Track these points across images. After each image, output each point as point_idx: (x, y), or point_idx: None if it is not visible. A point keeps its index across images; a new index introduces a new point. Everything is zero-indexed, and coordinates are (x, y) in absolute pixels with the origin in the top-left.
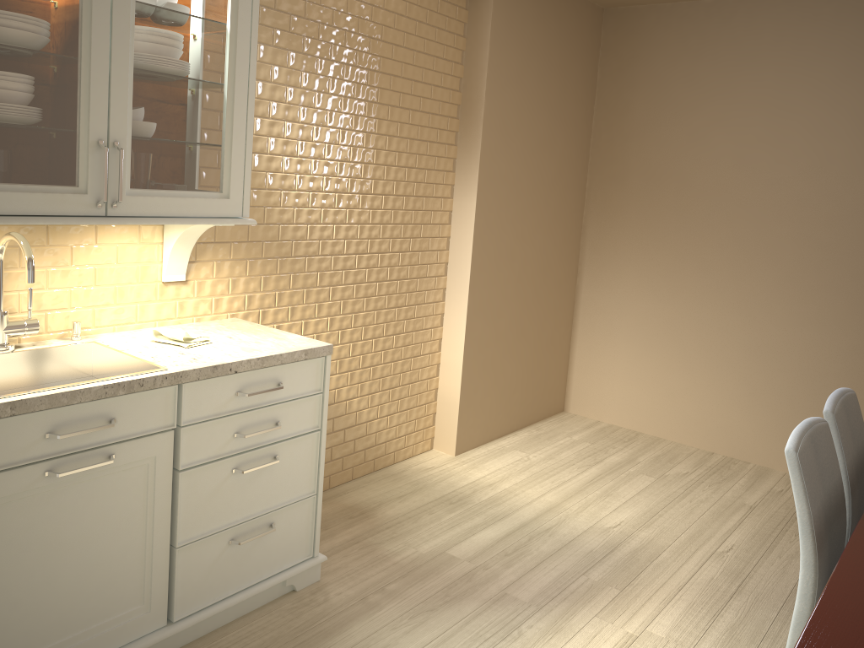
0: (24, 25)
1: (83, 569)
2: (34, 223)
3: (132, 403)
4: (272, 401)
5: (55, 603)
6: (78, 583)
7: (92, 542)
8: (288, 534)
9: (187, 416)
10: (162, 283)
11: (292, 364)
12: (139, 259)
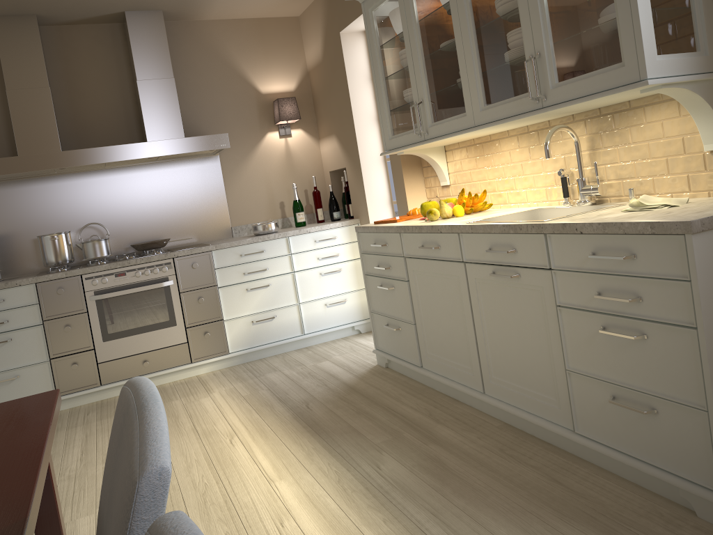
0: (495, 4)
1: (520, 346)
2: (506, 121)
3: (522, 241)
4: (628, 272)
5: (511, 359)
6: (519, 354)
7: (521, 331)
8: (679, 438)
9: (557, 262)
10: (708, 153)
11: (644, 237)
12: (682, 131)
